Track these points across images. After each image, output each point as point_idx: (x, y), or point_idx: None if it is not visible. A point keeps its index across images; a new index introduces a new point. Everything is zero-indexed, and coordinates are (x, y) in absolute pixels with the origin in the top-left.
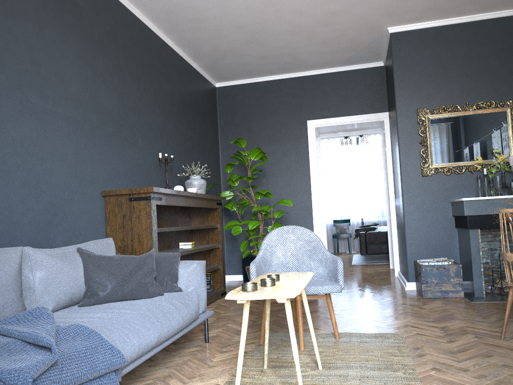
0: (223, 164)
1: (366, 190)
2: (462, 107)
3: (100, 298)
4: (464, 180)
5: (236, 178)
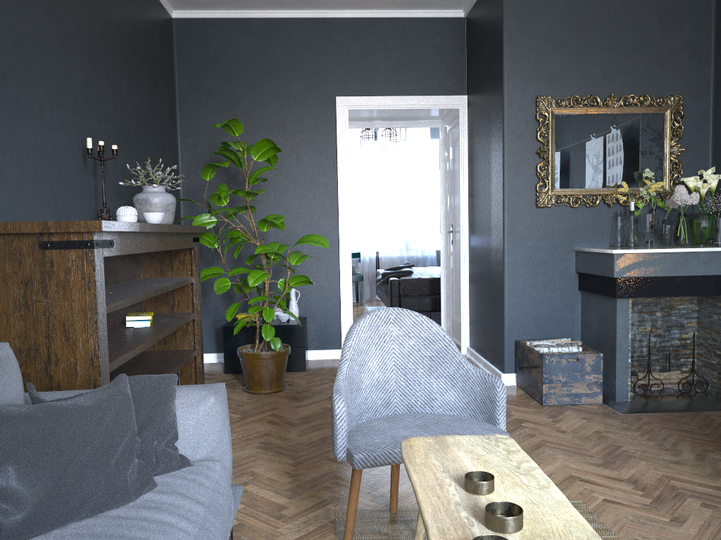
0: (184, 161)
1: (385, 210)
2: (603, 100)
3: (6, 535)
4: (596, 217)
5: (227, 194)
